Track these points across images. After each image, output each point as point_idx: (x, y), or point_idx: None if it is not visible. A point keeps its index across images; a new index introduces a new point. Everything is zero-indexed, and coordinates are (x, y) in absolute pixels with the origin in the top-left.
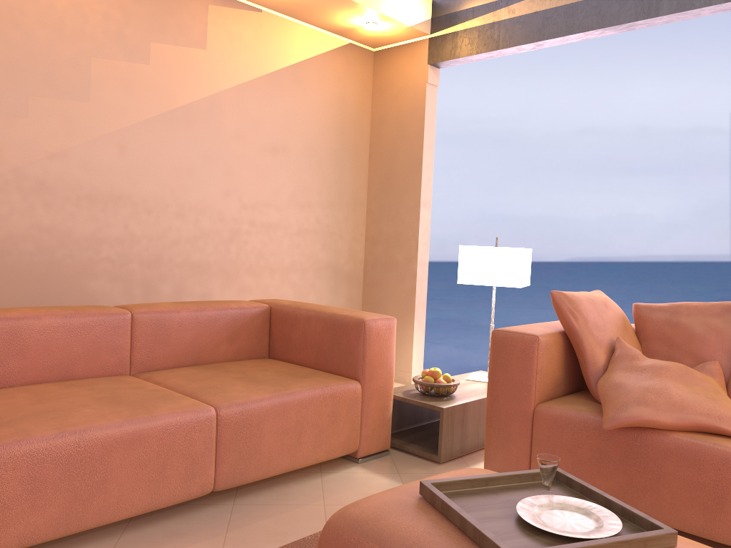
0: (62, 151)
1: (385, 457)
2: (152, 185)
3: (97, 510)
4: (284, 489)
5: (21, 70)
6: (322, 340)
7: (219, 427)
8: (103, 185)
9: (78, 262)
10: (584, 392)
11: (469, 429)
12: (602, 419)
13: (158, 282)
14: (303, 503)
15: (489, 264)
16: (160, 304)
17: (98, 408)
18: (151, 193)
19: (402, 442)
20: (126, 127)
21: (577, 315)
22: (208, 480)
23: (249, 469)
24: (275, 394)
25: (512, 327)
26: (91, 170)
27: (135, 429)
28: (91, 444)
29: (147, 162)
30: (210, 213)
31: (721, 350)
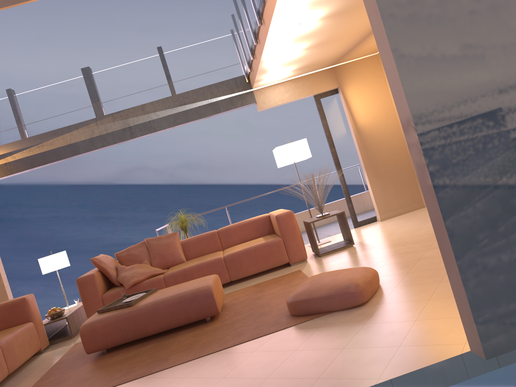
0: None
1: (50, 347)
2: None
3: None
4: (28, 367)
5: None
6: (5, 316)
7: (2, 350)
8: None
9: None
10: (112, 287)
11: (76, 322)
12: (124, 288)
13: None
14: (41, 363)
15: (54, 261)
16: None
17: None
18: None
19: (52, 341)
20: None
21: (102, 262)
22: (7, 369)
23: (16, 362)
24: (11, 333)
25: (82, 275)
26: None
27: None
28: None
29: None
30: None
31: (145, 256)
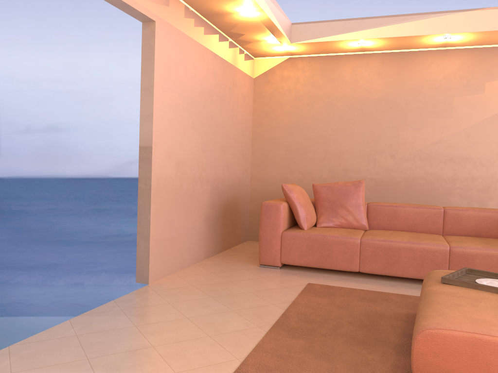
0: (438, 140)
1: None
2: (484, 152)
3: (395, 269)
4: None
5: (421, 110)
6: None
7: (450, 254)
8: (458, 154)
9: (444, 189)
10: None
11: None
12: None
13: (487, 200)
14: None
15: None
16: (462, 207)
17: (405, 237)
18: (484, 155)
19: None
20: (470, 125)
21: None
22: None
23: None
24: (484, 248)
25: None
26: (452, 147)
27: (411, 245)
28: (393, 246)
29: (482, 141)
30: None
31: None
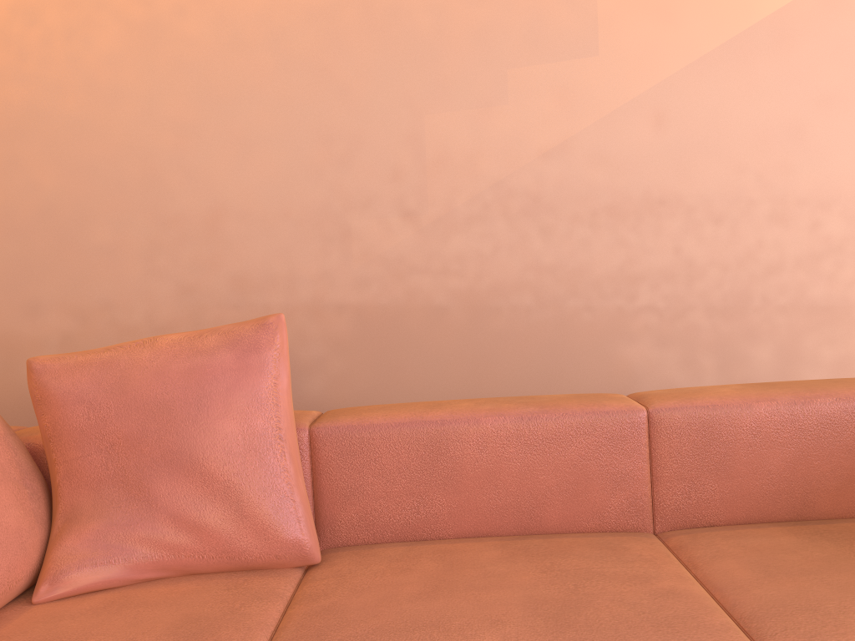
0: (562, 143)
1: None
2: (719, 172)
3: None
4: None
5: (493, 33)
6: None
7: None
8: (632, 187)
9: (600, 318)
10: None
11: None
12: None
13: (744, 342)
14: None
15: None
16: (714, 390)
17: (512, 638)
18: (718, 185)
19: None
20: (664, 80)
21: None
22: None
23: None
24: None
25: None
26: (610, 164)
27: None
28: None
29: (706, 133)
30: (842, 206)
31: None
